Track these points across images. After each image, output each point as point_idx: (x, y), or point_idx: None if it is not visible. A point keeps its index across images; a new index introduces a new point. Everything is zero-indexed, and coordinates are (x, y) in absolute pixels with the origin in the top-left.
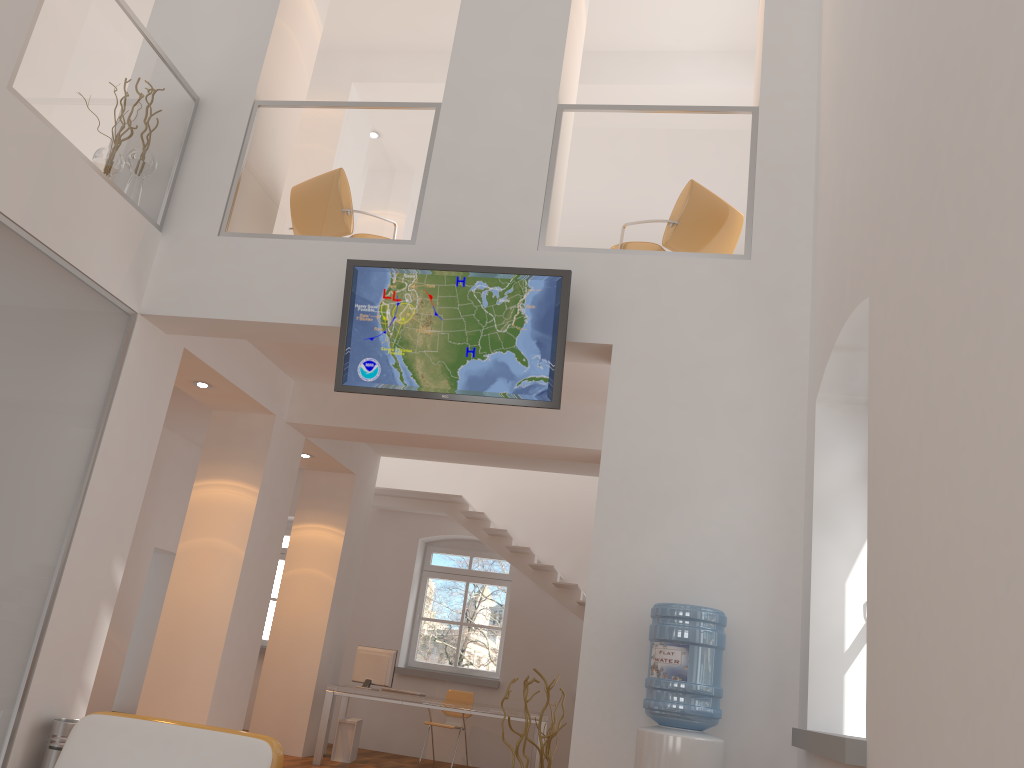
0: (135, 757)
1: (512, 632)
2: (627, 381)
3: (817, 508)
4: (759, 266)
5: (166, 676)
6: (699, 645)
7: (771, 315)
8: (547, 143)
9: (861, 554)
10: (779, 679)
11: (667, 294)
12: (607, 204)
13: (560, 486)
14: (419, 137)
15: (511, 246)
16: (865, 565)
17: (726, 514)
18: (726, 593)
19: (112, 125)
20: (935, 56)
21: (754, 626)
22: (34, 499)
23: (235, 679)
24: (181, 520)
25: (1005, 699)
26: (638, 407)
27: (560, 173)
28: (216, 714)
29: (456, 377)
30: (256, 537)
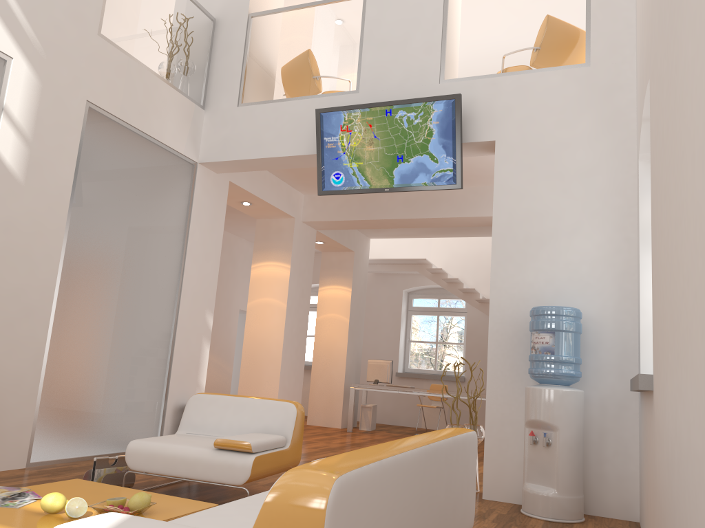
0: (221, 415)
1: (470, 345)
2: (507, 164)
3: (642, 234)
4: (596, 70)
5: (250, 382)
6: (561, 331)
7: (607, 104)
8: (440, 7)
9: None
10: (624, 351)
11: (531, 100)
12: (485, 43)
13: None
14: (354, 19)
15: (421, 83)
16: None
17: (581, 245)
18: (584, 298)
19: (163, 46)
20: None
21: (604, 318)
22: (154, 280)
23: (291, 382)
24: None
25: (680, 321)
26: (515, 181)
27: (451, 27)
28: None
29: (392, 176)
30: (292, 295)
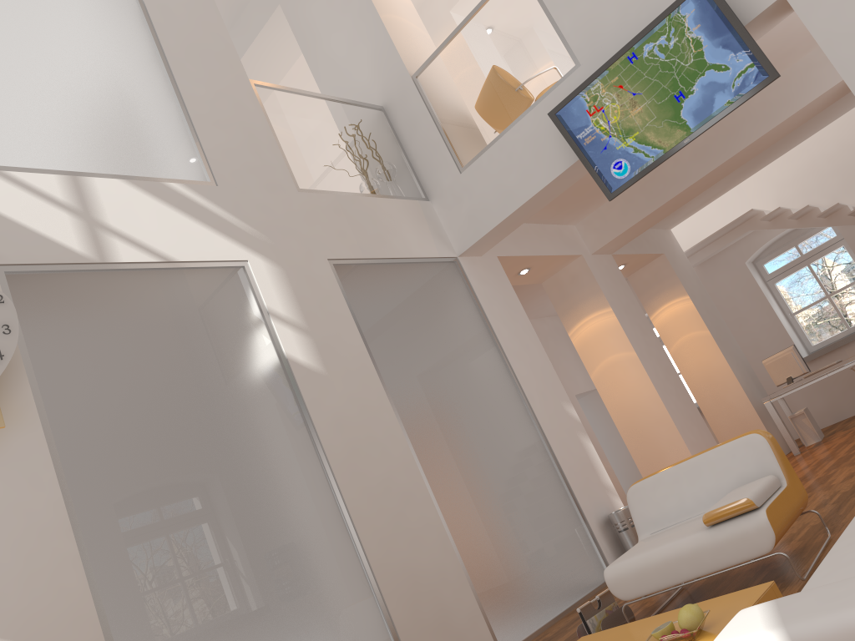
0: (678, 493)
1: None
2: (818, 9)
3: None
4: None
5: (650, 458)
6: None
7: None
8: None
9: None
10: None
11: None
12: None
13: (825, 142)
14: None
15: (646, 2)
16: None
17: None
18: None
19: (356, 164)
20: None
21: None
22: (494, 400)
23: (695, 433)
24: (576, 368)
25: None
26: (844, 19)
27: None
28: None
29: (683, 122)
30: (634, 338)
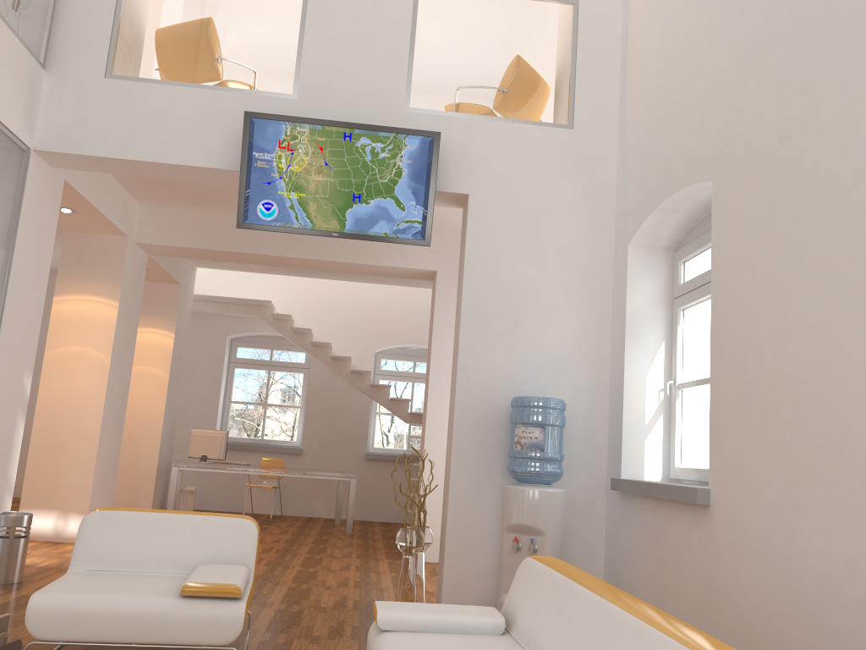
0: (143, 541)
1: (311, 410)
2: (481, 224)
3: (628, 324)
4: (579, 135)
5: (46, 466)
6: (551, 426)
7: (588, 175)
8: (408, 15)
9: (657, 357)
10: (594, 444)
11: (510, 154)
12: (460, 74)
13: (347, 291)
14: None
15: (382, 106)
16: (660, 364)
17: (557, 328)
18: (557, 386)
19: None
20: (813, 21)
21: (577, 408)
22: None
23: (107, 464)
24: None
25: None
26: (490, 245)
27: (420, 43)
28: (96, 494)
29: (344, 218)
30: (118, 345)
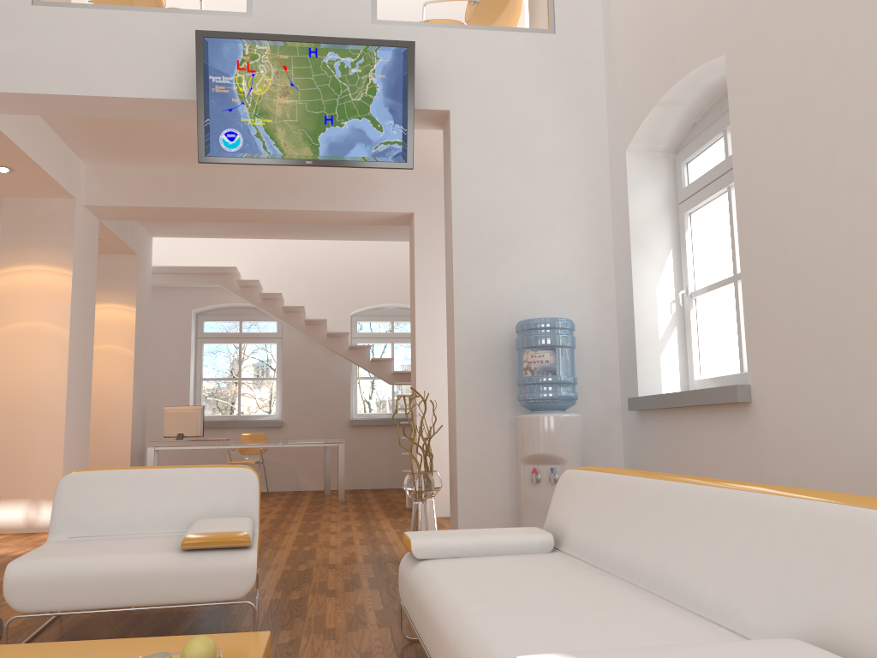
0: (130, 501)
1: (288, 380)
2: (466, 142)
3: (633, 235)
4: (562, 39)
5: (10, 453)
6: (562, 347)
7: (575, 82)
8: None
9: (666, 267)
10: (605, 367)
11: (490, 65)
12: None
13: (315, 253)
14: None
15: (347, 20)
16: (669, 275)
17: (556, 247)
18: (561, 308)
19: None
20: None
21: (584, 331)
22: None
23: (77, 447)
24: None
25: None
26: (477, 164)
27: None
28: None
29: (317, 144)
30: (75, 317)
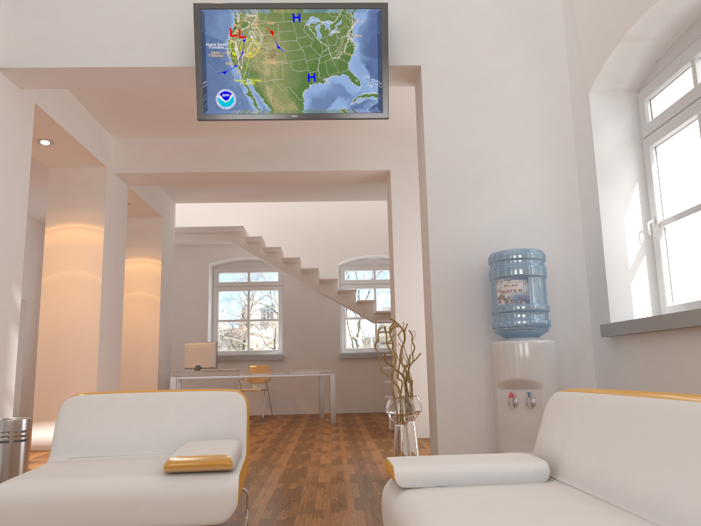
0: (126, 423)
1: (288, 320)
2: (436, 93)
3: (599, 170)
4: None
5: (53, 382)
6: (534, 276)
7: (537, 34)
8: None
9: (632, 199)
10: (574, 297)
11: (457, 23)
12: None
13: (309, 214)
14: None
15: None
16: (636, 206)
17: (523, 186)
18: (531, 242)
19: None
20: None
21: (553, 263)
22: None
23: (109, 376)
24: None
25: None
26: (447, 112)
27: None
28: None
29: (302, 99)
30: (107, 266)
